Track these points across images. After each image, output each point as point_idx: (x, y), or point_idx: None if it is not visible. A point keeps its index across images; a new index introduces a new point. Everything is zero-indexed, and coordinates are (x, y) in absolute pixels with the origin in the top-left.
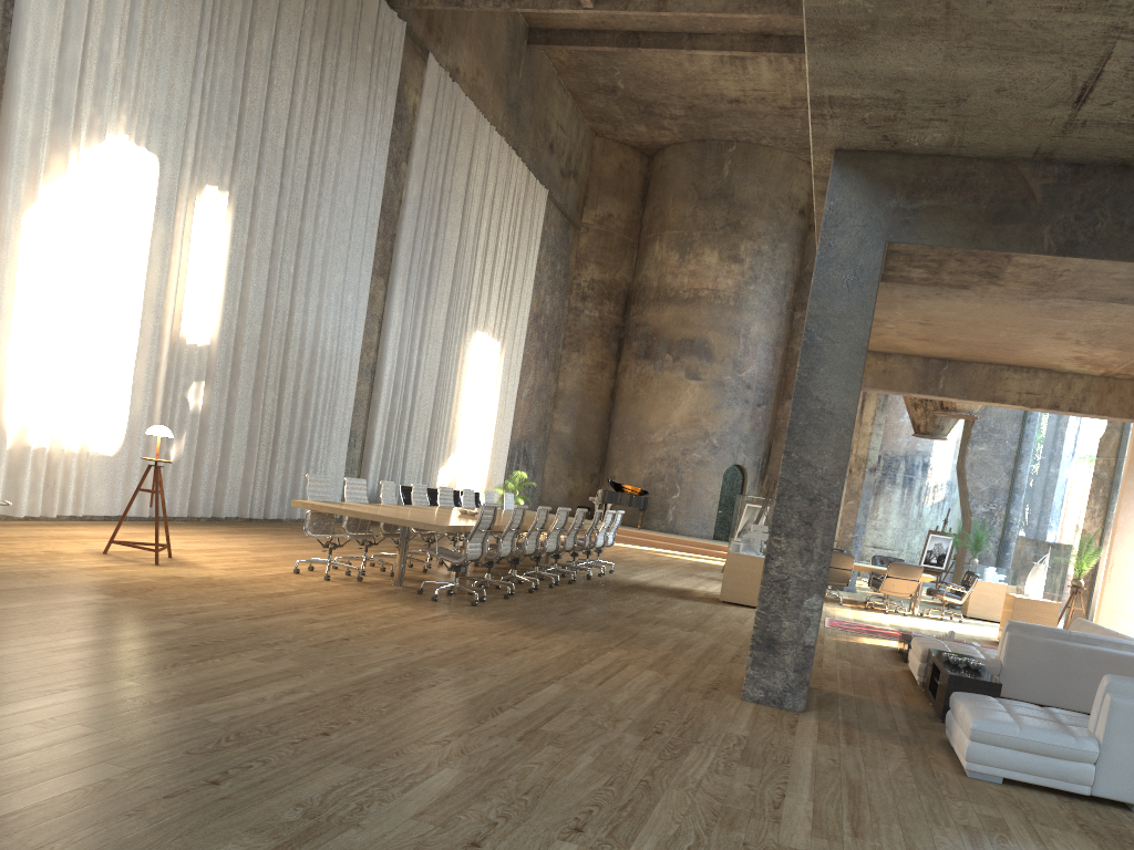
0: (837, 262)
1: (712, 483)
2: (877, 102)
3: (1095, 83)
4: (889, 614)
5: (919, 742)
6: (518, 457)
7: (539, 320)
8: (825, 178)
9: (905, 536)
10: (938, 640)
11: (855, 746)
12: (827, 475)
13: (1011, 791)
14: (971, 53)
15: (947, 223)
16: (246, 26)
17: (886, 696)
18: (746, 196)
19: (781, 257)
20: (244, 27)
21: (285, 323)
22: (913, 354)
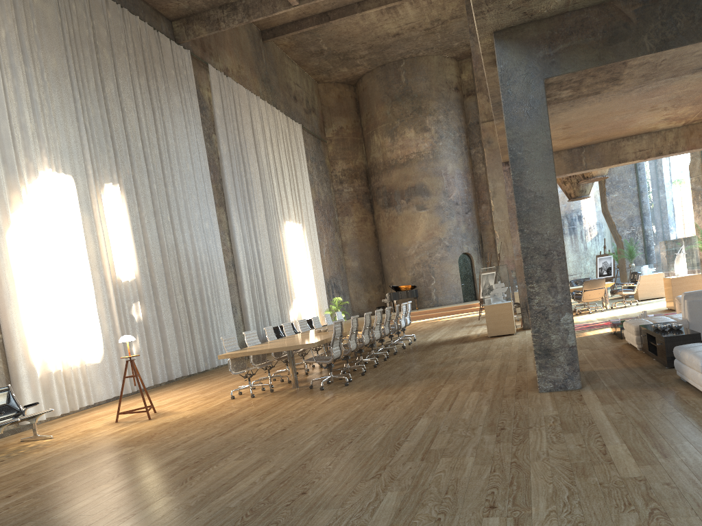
0: (516, 102)
1: (453, 268)
2: None
3: None
4: (593, 313)
5: (663, 385)
6: (332, 289)
7: (319, 203)
8: (489, 53)
9: (580, 264)
10: (640, 318)
11: (626, 400)
12: (551, 236)
13: None
14: None
15: (579, 54)
16: (98, 81)
17: (624, 363)
18: (420, 90)
19: (452, 119)
20: (97, 82)
21: (174, 252)
22: (560, 150)
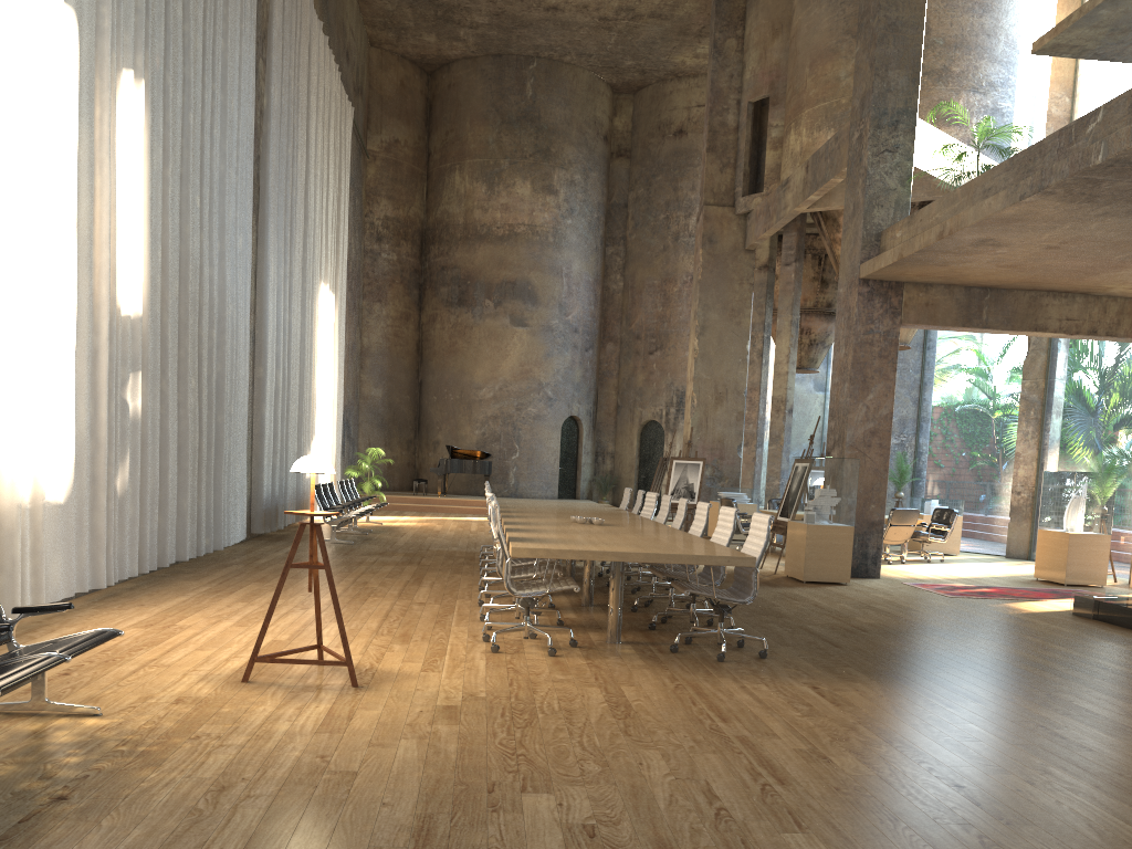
0: None
1: (551, 438)
2: None
3: None
4: (894, 565)
5: None
6: (344, 430)
7: (349, 266)
8: None
9: None
10: None
11: None
12: None
13: None
14: None
15: None
16: None
17: None
18: (554, 119)
19: (592, 187)
20: None
21: (197, 280)
22: (956, 284)
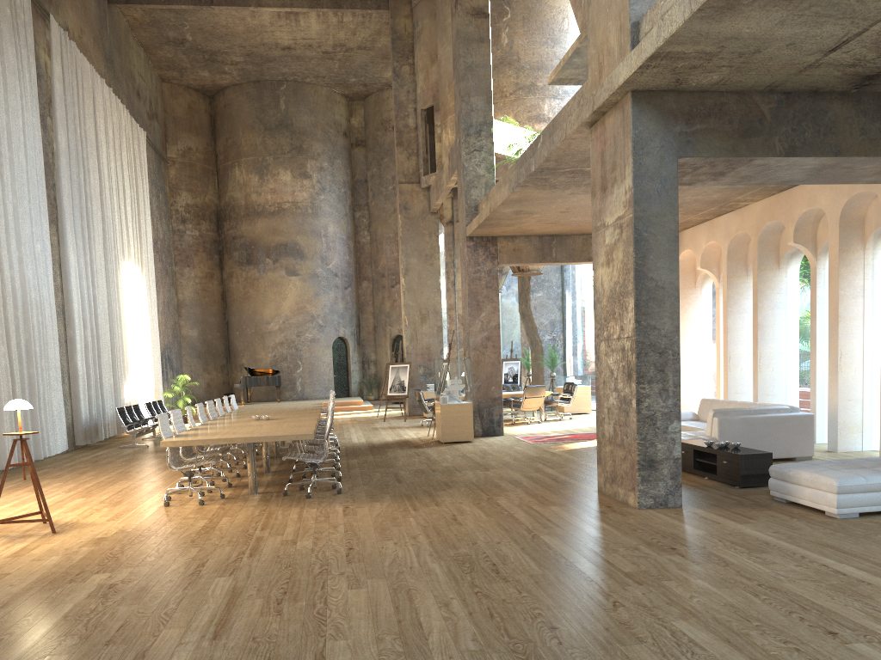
0: (648, 176)
1: (325, 354)
2: (698, 55)
3: (854, 38)
4: (531, 424)
5: (767, 505)
6: (166, 363)
7: (158, 244)
8: (601, 112)
9: None
10: None
11: (758, 519)
12: (668, 333)
13: (873, 520)
14: (799, 19)
15: (715, 140)
16: None
17: None
18: (303, 124)
19: (338, 170)
20: None
21: None
22: (532, 234)
